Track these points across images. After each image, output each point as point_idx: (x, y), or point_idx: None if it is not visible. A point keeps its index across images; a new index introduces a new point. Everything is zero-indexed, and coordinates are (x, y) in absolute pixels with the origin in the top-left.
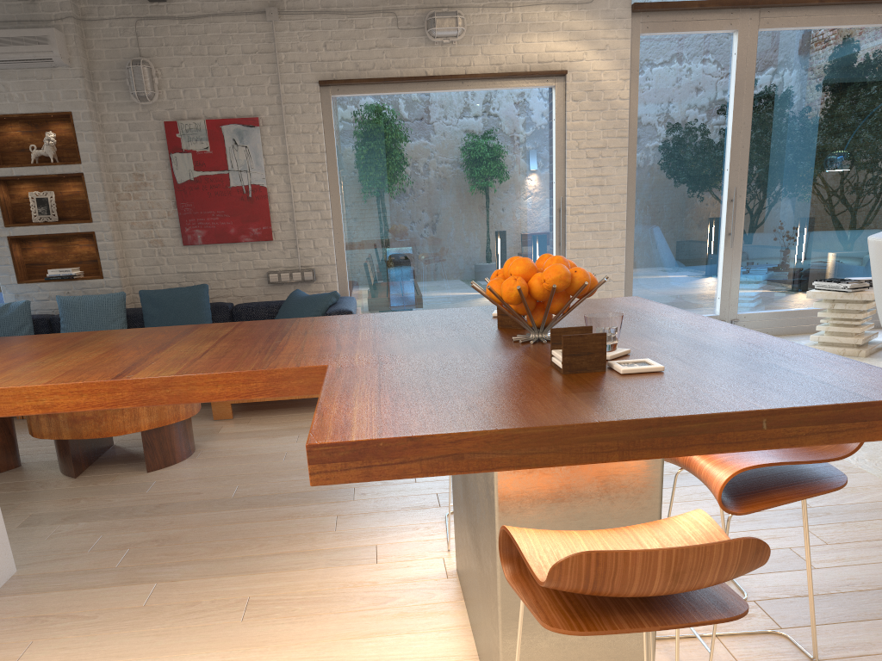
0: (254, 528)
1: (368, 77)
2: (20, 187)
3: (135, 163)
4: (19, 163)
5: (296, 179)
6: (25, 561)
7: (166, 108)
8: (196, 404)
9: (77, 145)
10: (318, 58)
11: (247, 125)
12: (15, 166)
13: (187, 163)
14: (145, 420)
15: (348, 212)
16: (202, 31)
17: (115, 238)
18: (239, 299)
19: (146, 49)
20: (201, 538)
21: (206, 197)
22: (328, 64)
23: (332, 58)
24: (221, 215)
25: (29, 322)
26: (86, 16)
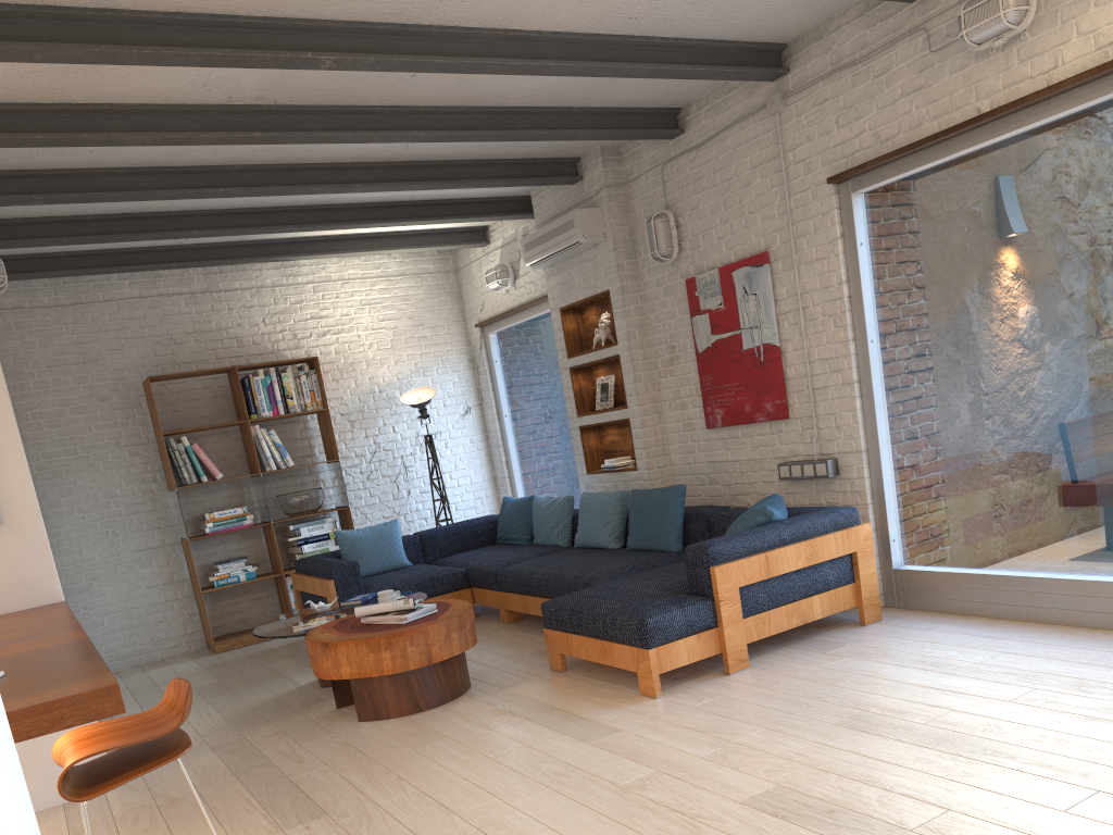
0: (199, 822)
1: (892, 149)
2: (597, 372)
3: (669, 334)
4: (595, 347)
5: (811, 328)
6: (133, 781)
7: (689, 261)
8: (418, 658)
9: (614, 324)
10: (829, 143)
11: (755, 264)
12: (579, 354)
13: (705, 327)
14: (347, 668)
15: (887, 367)
16: (714, 155)
17: (648, 424)
18: (760, 497)
19: (671, 196)
20: (174, 813)
21: (722, 367)
22: (841, 149)
23: (845, 138)
24: (736, 388)
25: (566, 518)
26: (629, 177)
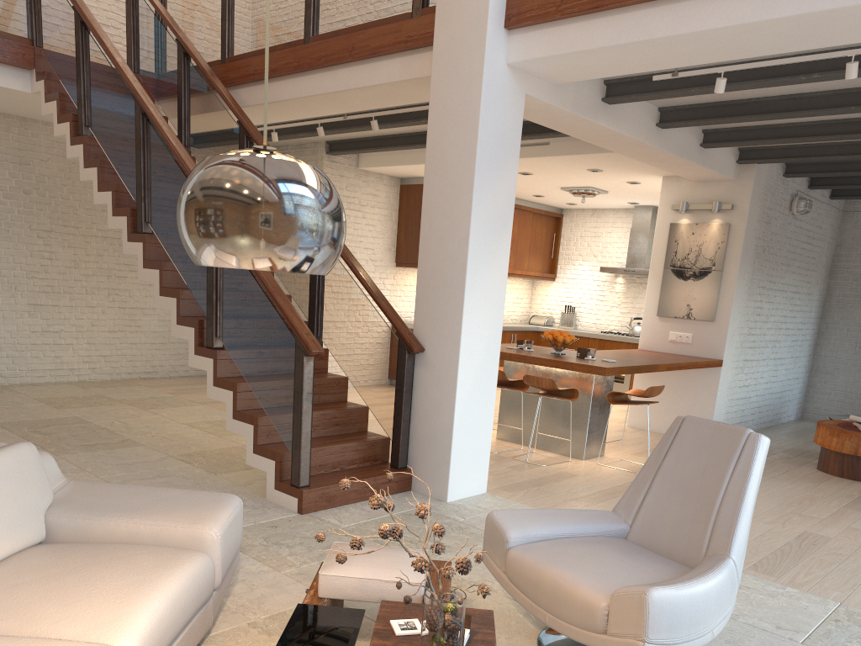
0: None
1: None
2: None
3: None
4: None
5: None
6: None
7: None
8: (849, 449)
9: None
10: None
11: None
12: None
13: None
14: (819, 439)
15: None
16: None
17: None
18: None
19: None
20: None
21: None
22: None
23: None
24: None
25: None
26: None
